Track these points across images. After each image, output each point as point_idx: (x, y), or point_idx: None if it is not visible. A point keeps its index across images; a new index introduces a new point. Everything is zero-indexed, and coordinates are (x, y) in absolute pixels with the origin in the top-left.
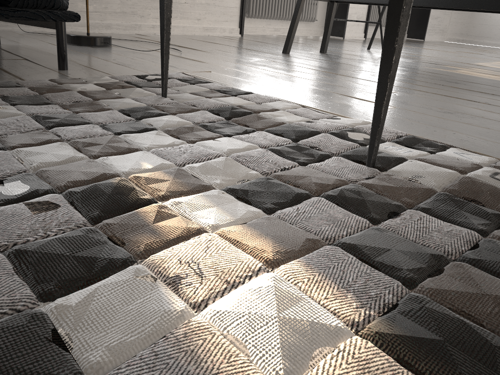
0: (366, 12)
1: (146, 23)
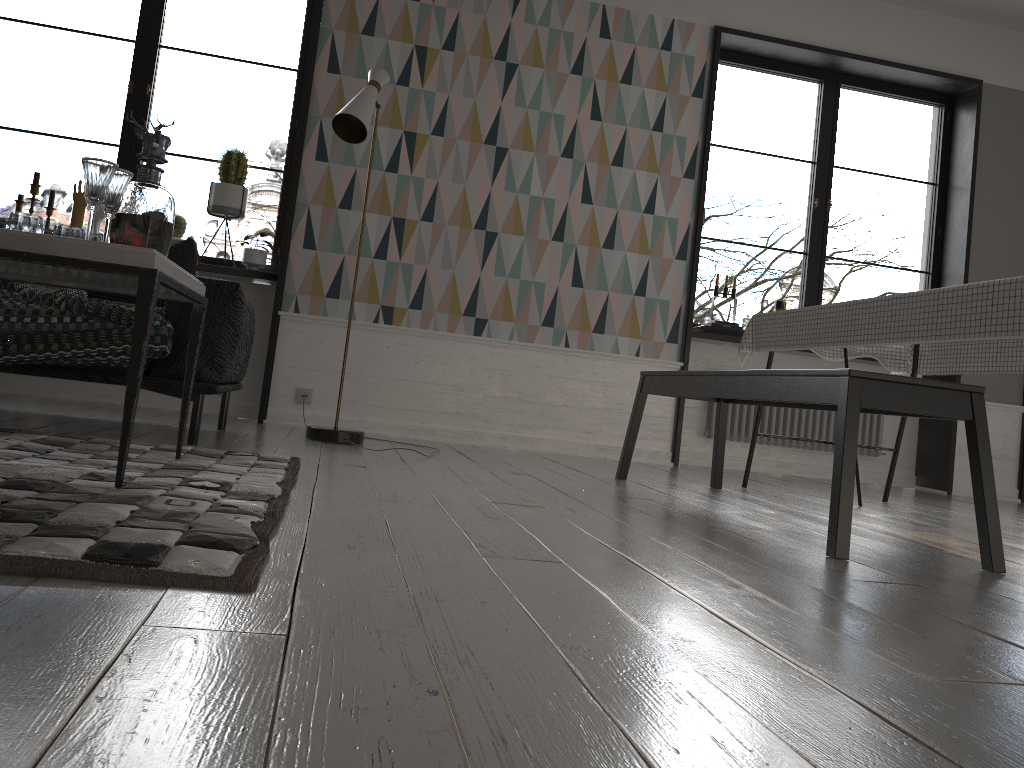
0: (1017, 445)
1: (493, 430)
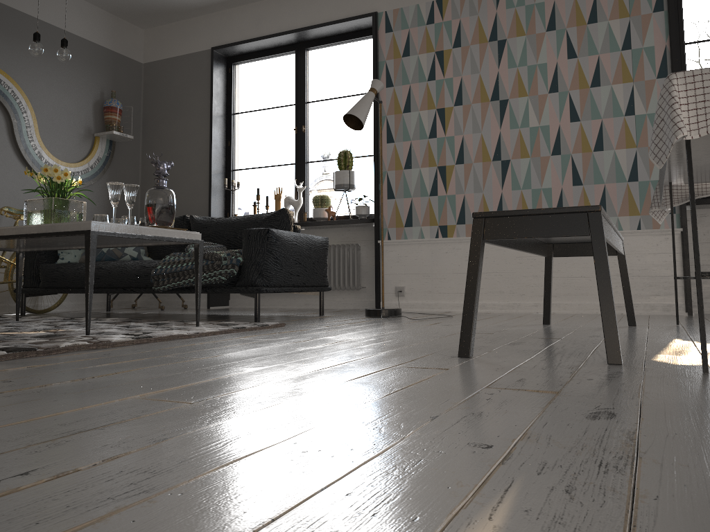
0: None
1: (528, 301)
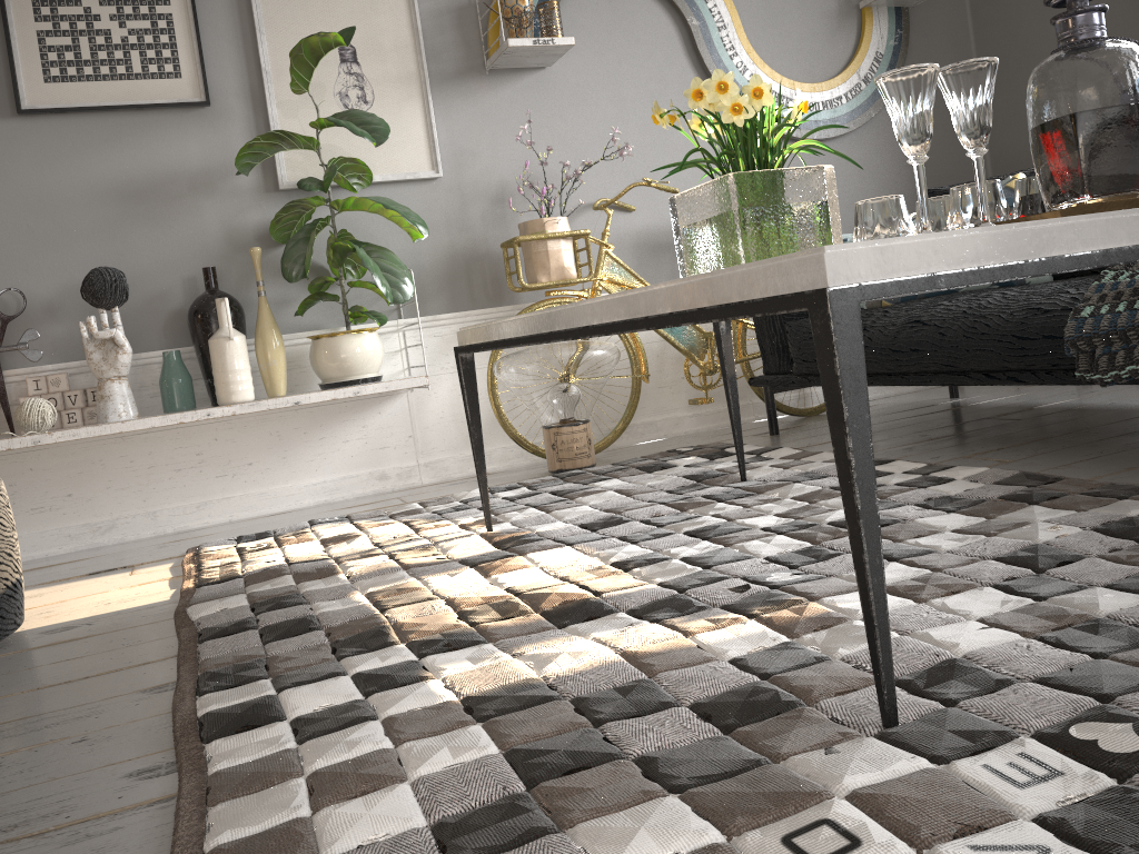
0: None
1: None
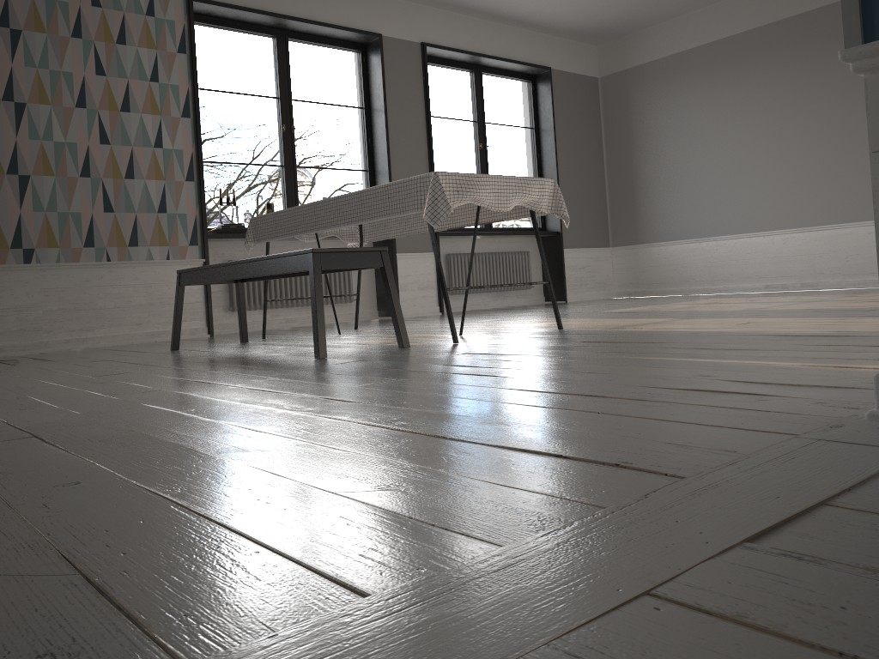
0: (435, 278)
1: (57, 338)
